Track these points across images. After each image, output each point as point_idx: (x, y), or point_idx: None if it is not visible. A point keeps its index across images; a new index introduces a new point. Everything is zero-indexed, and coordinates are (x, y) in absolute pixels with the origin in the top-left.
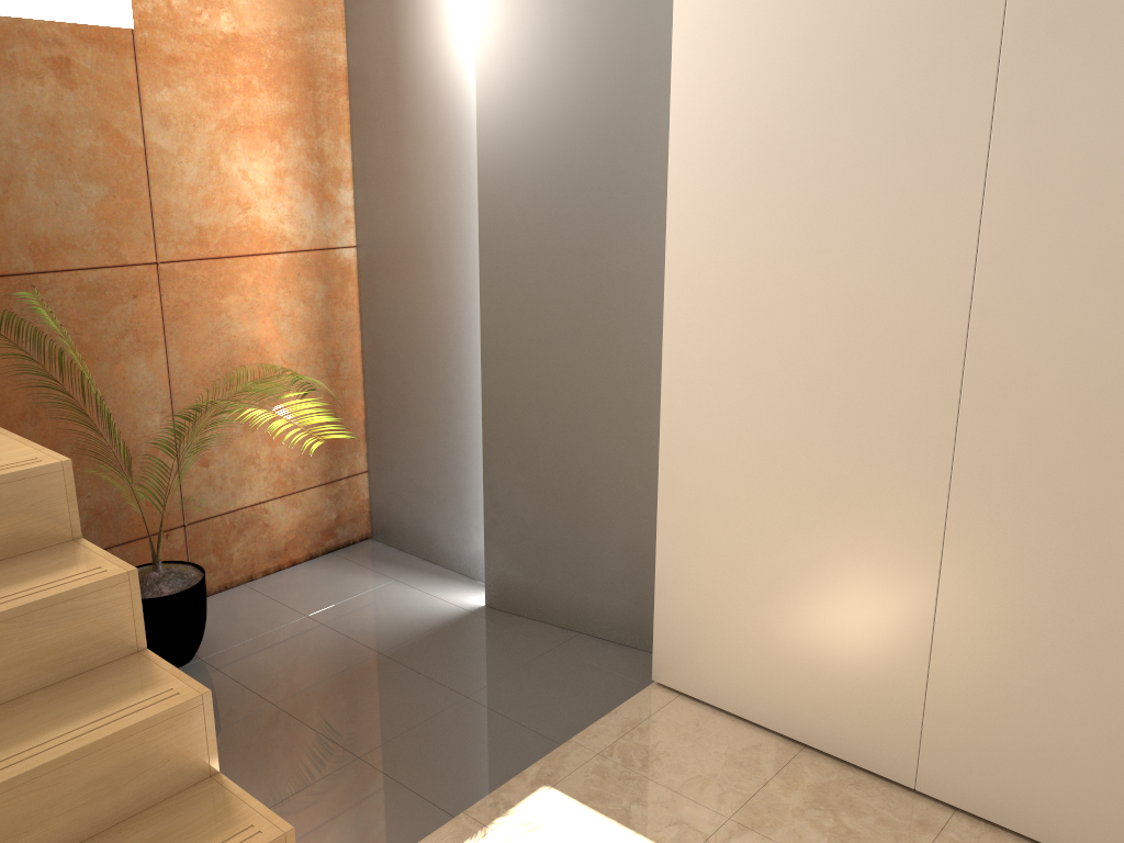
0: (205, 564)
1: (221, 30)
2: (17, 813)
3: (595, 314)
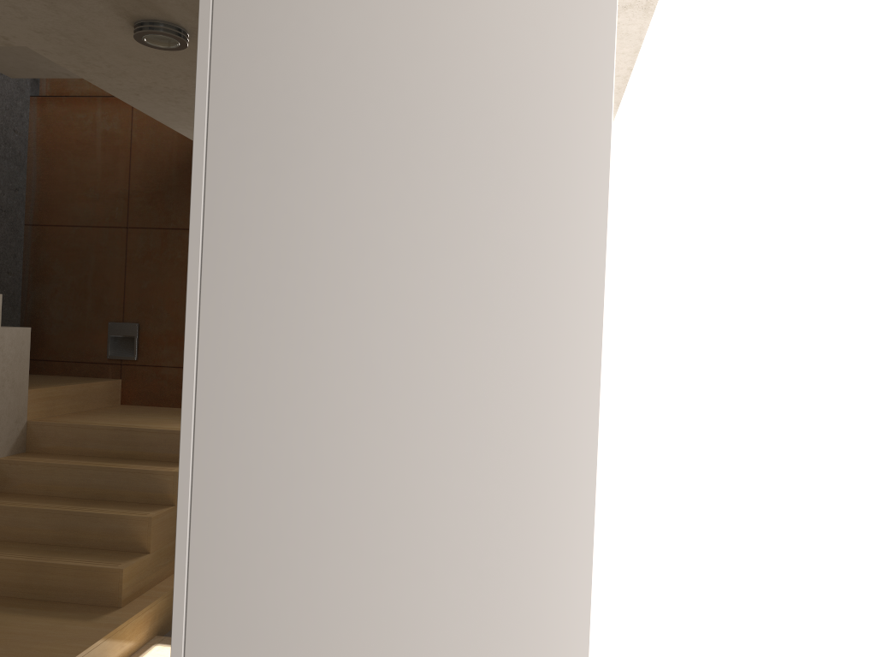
0: None
1: None
2: (83, 525)
3: None
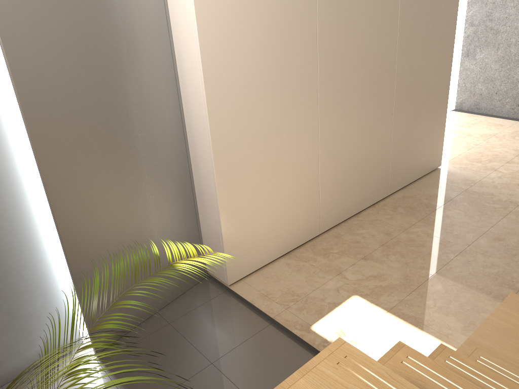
0: None
1: None
2: None
3: (124, 124)
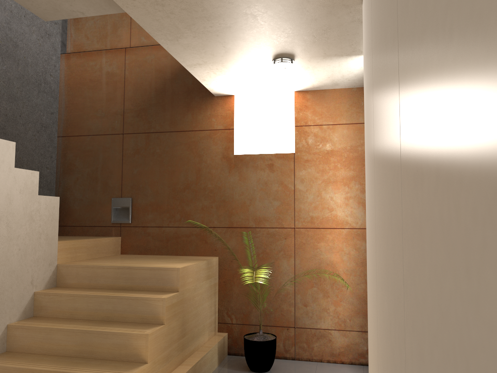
0: (301, 346)
1: (326, 149)
2: (97, 341)
3: None
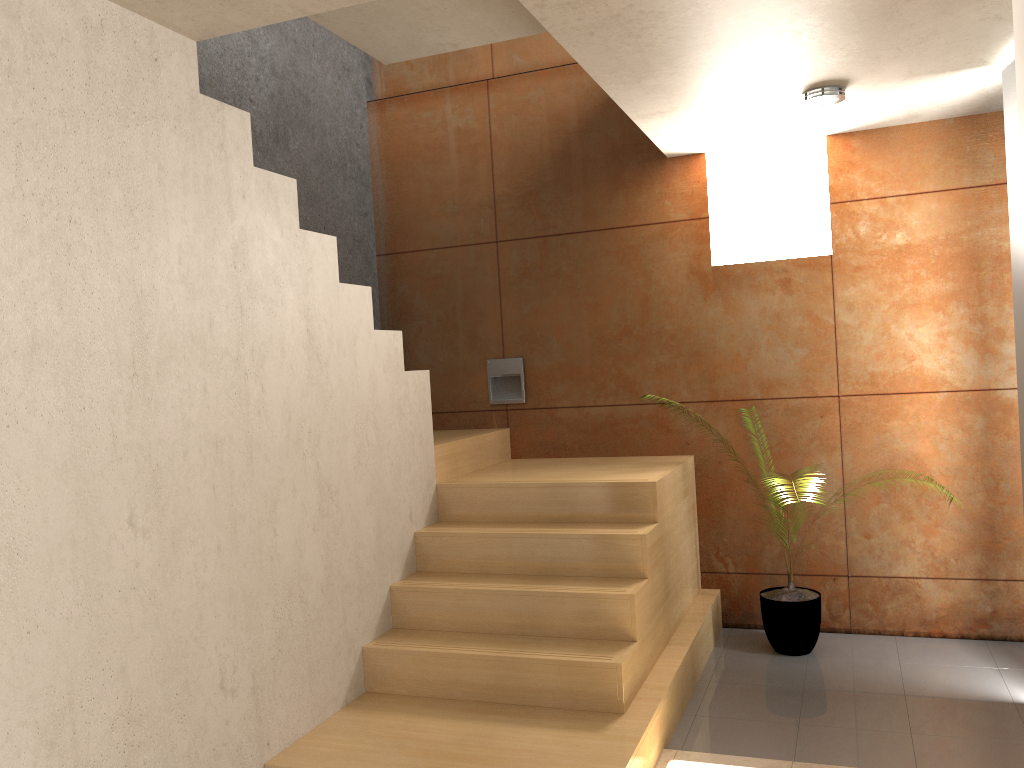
0: (863, 609)
1: (895, 243)
2: (545, 608)
3: None
